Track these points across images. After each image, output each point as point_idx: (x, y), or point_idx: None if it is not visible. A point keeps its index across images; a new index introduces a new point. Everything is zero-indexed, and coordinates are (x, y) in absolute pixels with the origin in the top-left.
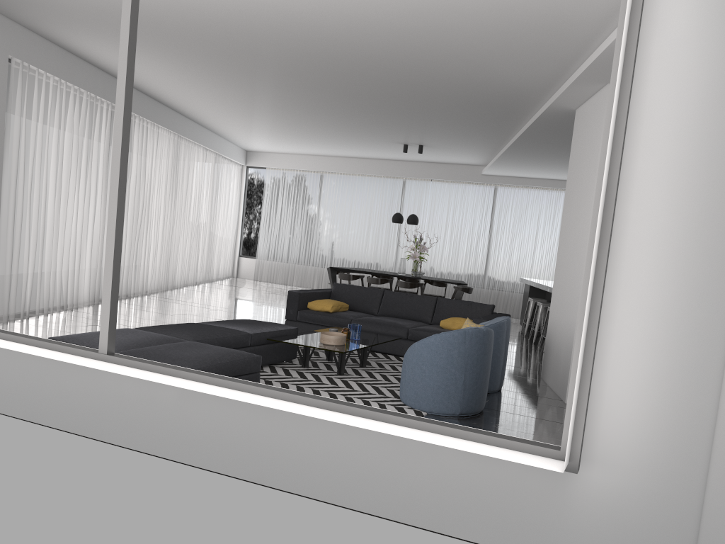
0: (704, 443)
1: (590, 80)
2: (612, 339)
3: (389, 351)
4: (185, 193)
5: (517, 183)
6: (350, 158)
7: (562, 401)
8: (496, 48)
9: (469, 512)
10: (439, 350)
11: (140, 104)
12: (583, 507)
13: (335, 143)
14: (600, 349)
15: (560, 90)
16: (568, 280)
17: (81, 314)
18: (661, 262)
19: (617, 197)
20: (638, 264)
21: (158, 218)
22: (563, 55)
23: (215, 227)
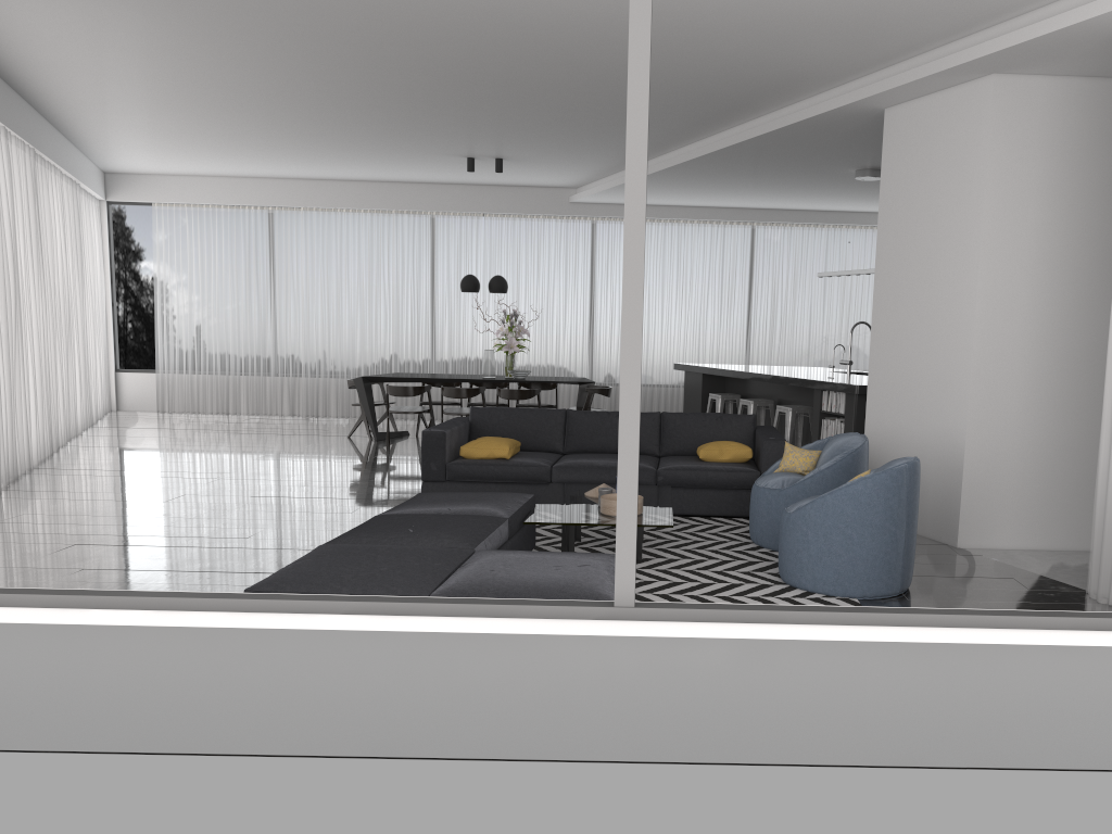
0: None
1: (973, 68)
2: None
3: None
4: (51, 262)
5: None
6: (325, 181)
7: (950, 546)
8: (847, 15)
9: None
10: (872, 502)
11: None
12: None
13: (327, 157)
14: None
15: (893, 80)
16: (921, 368)
17: (3, 528)
18: None
19: None
20: None
21: (30, 317)
22: (938, 29)
23: (86, 323)
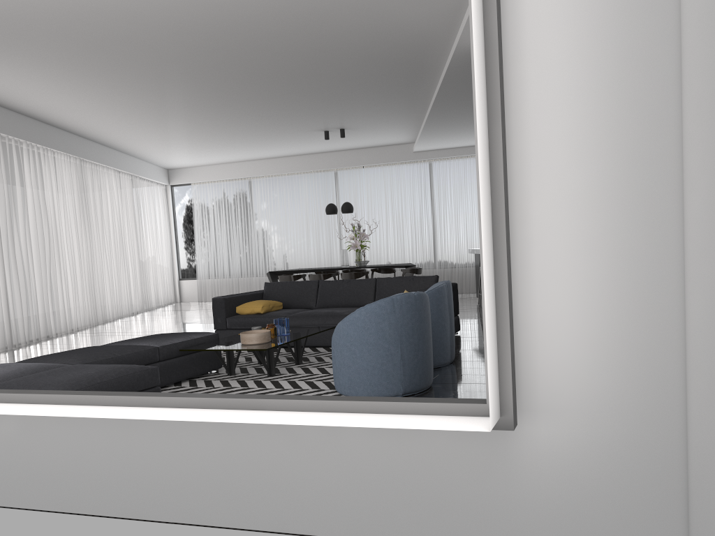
0: (675, 360)
1: None
2: (534, 246)
3: (330, 344)
4: (100, 219)
5: (451, 155)
6: (275, 158)
7: None
8: None
9: (393, 507)
10: (366, 326)
11: (24, 128)
12: (534, 474)
13: (253, 143)
14: (521, 263)
15: (462, 24)
16: None
17: None
18: (578, 131)
19: (507, 56)
20: (549, 140)
21: (72, 249)
22: None
23: (145, 253)
